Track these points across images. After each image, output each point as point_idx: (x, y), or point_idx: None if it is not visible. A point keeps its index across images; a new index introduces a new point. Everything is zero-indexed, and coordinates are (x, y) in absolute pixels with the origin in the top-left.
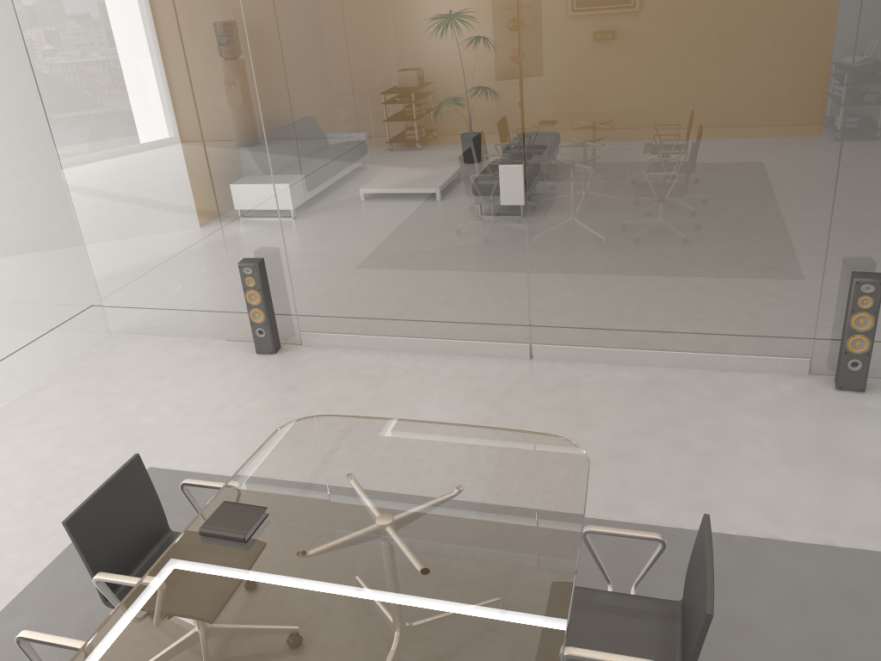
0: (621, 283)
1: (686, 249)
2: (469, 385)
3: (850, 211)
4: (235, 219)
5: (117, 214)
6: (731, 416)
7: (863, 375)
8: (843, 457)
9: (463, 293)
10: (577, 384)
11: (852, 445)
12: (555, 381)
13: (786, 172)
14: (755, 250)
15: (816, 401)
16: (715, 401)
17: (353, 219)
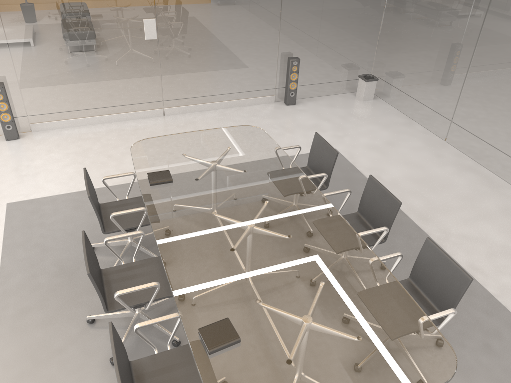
0: (203, 73)
1: (228, 54)
2: (145, 131)
3: (285, 33)
4: None
5: None
6: (260, 121)
7: (295, 98)
8: (303, 126)
9: (128, 87)
10: (193, 121)
11: (303, 122)
12: (183, 122)
13: (264, 18)
14: (254, 52)
15: (283, 110)
16: (250, 117)
17: (61, 53)
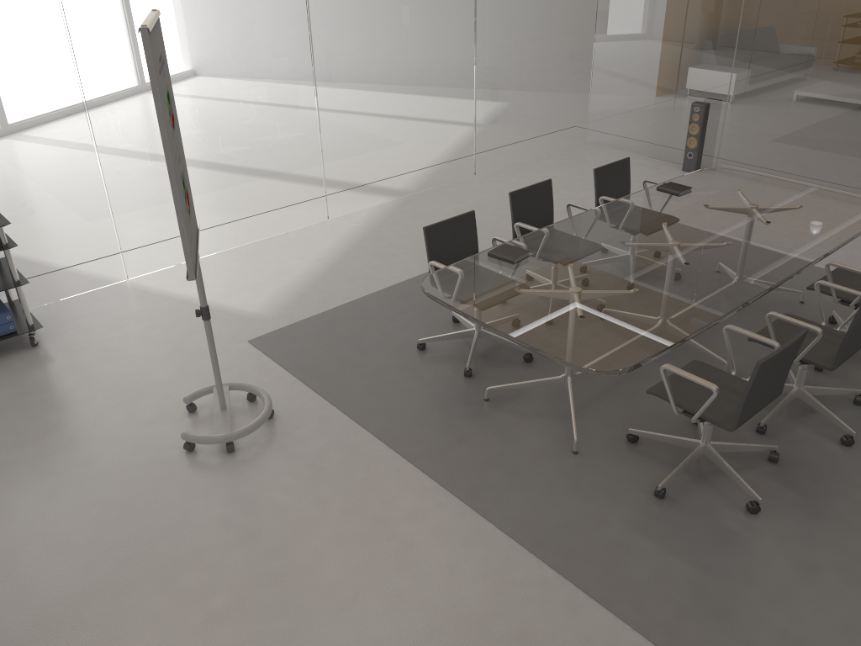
0: None
1: None
2: None
3: None
4: (699, 73)
5: (620, 59)
6: None
7: None
8: None
9: (850, 152)
10: None
11: None
12: None
13: None
14: None
15: None
16: None
17: (784, 84)
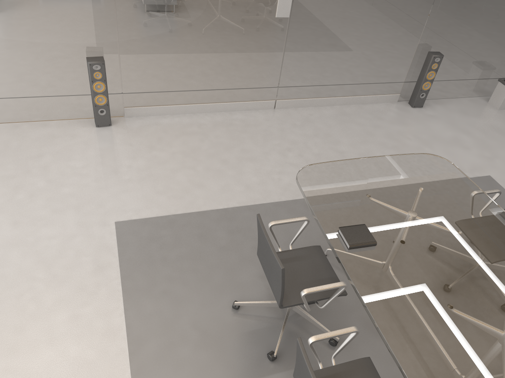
0: (329, 62)
1: (364, 42)
2: (258, 129)
3: (433, 22)
4: (76, 27)
5: None
6: (388, 127)
7: (424, 100)
8: (440, 139)
9: (242, 73)
10: (310, 120)
11: (438, 133)
12: (298, 120)
13: (415, 1)
14: (392, 42)
15: (410, 114)
16: (375, 120)
17: (176, 26)
